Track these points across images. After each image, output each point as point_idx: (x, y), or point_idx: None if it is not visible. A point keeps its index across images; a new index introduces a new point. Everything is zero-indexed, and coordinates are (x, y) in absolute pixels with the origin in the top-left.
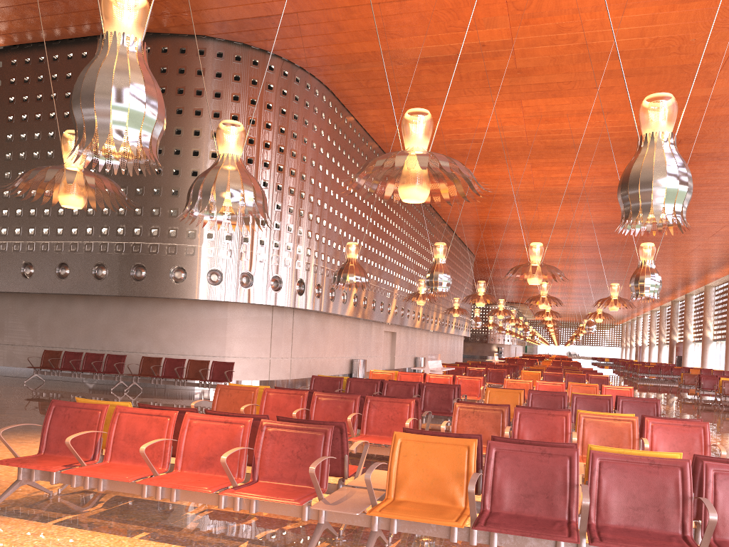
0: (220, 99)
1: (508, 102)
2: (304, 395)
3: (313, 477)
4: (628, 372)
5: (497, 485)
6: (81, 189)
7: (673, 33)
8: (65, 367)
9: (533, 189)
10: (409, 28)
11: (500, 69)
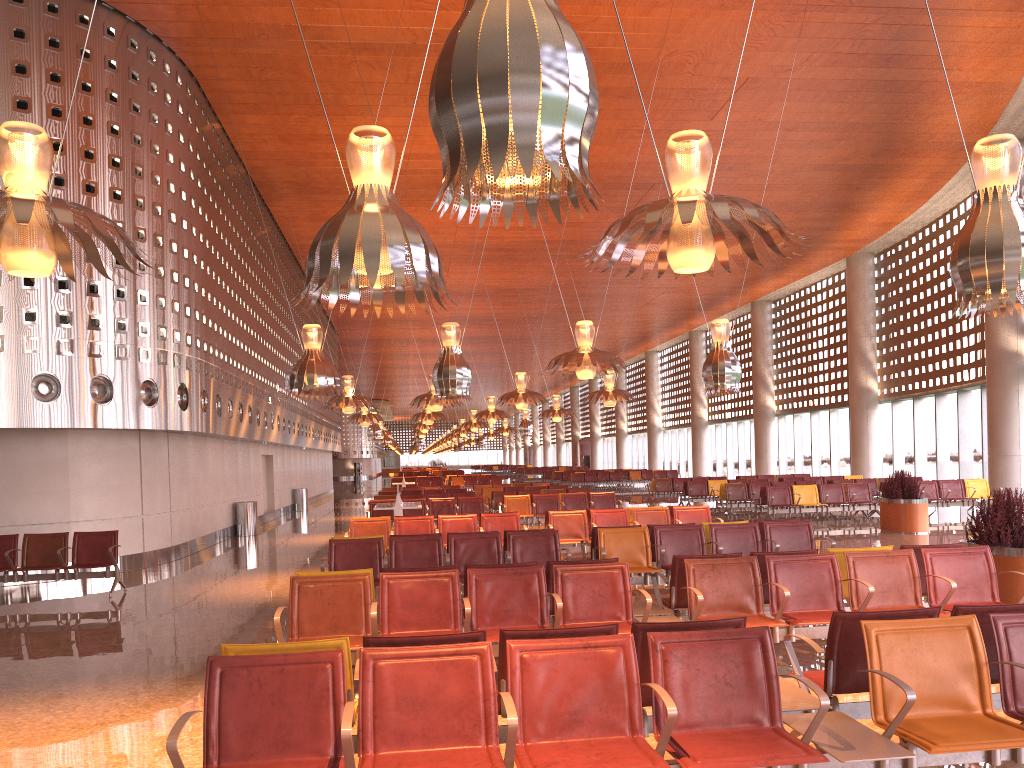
0: (26, 77)
1: None
2: (453, 577)
3: (822, 713)
4: (553, 483)
5: (1018, 674)
6: (51, 240)
7: (695, 47)
8: None
9: (453, 242)
10: None
11: None
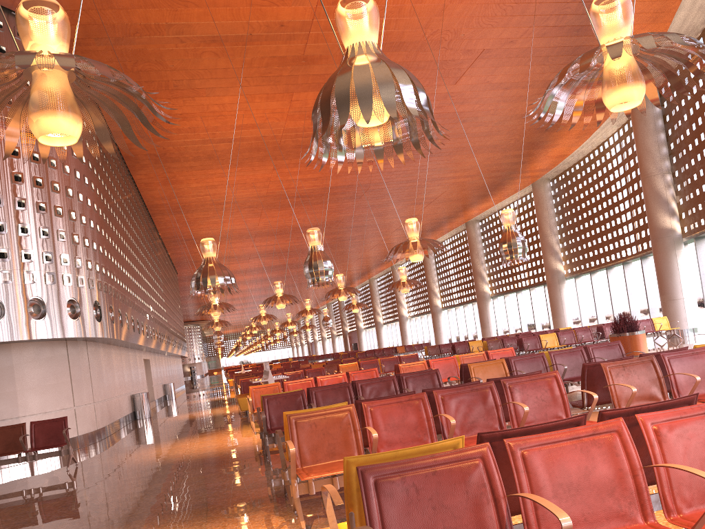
0: None
1: (280, 94)
2: (423, 399)
3: None
4: None
5: None
6: (77, 107)
7: (451, 27)
8: None
9: (266, 193)
10: None
11: (287, 55)
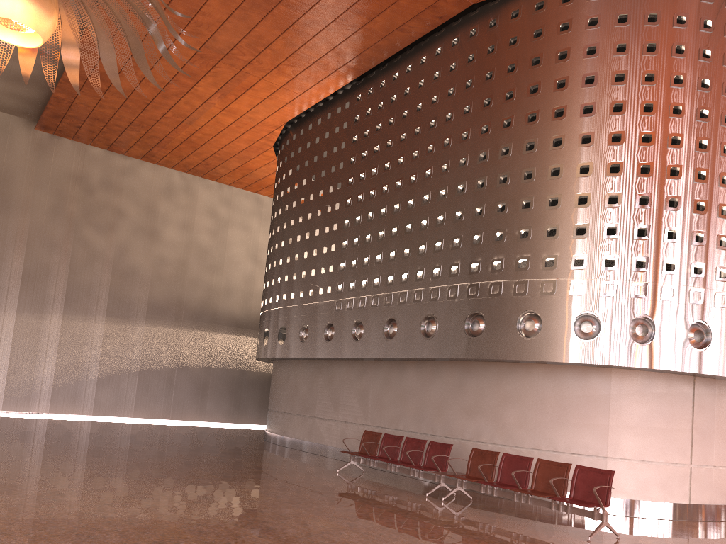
0: (595, 56)
1: None
2: None
3: None
4: None
5: None
6: None
7: None
8: (383, 455)
9: None
10: None
11: None
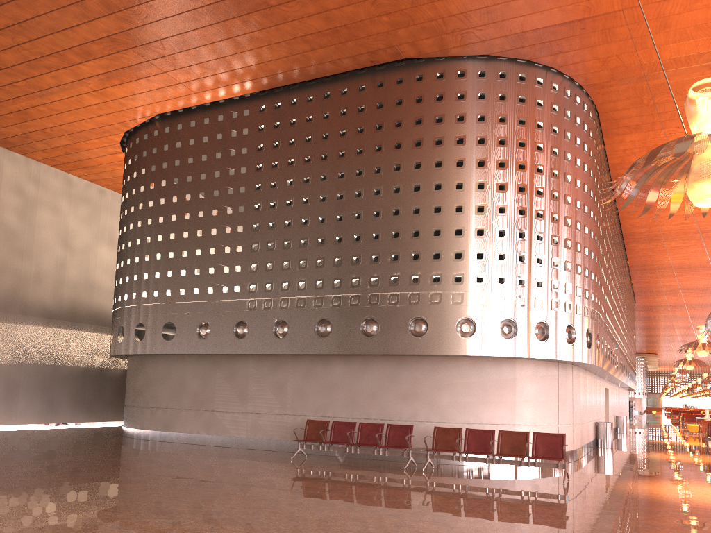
0: (505, 124)
1: None
2: None
3: None
4: None
5: None
6: None
7: None
8: (335, 439)
9: None
10: None
11: None
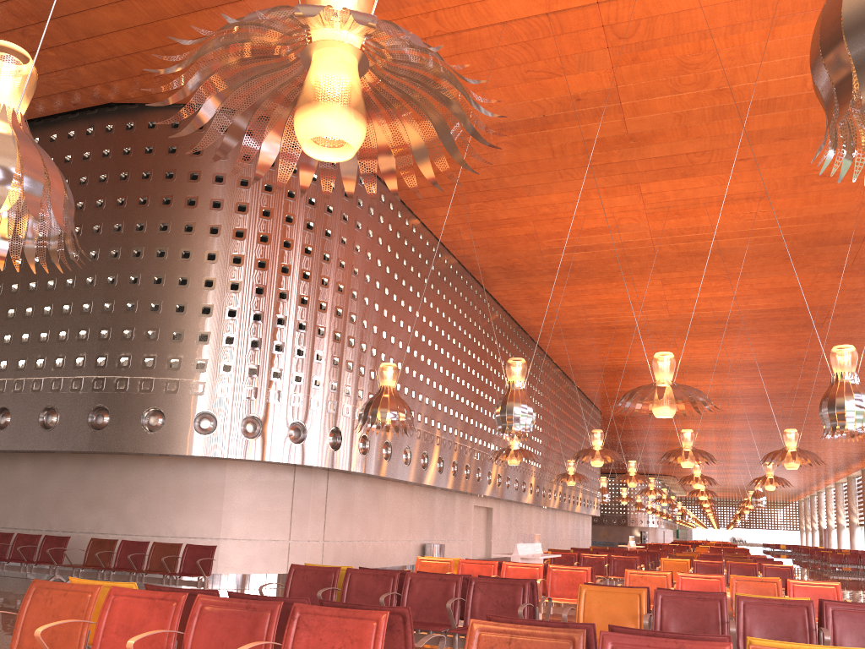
0: (222, 184)
1: (622, 187)
2: (178, 602)
3: None
4: (815, 562)
5: None
6: None
7: None
8: None
9: (668, 316)
10: (473, 78)
11: (605, 136)
